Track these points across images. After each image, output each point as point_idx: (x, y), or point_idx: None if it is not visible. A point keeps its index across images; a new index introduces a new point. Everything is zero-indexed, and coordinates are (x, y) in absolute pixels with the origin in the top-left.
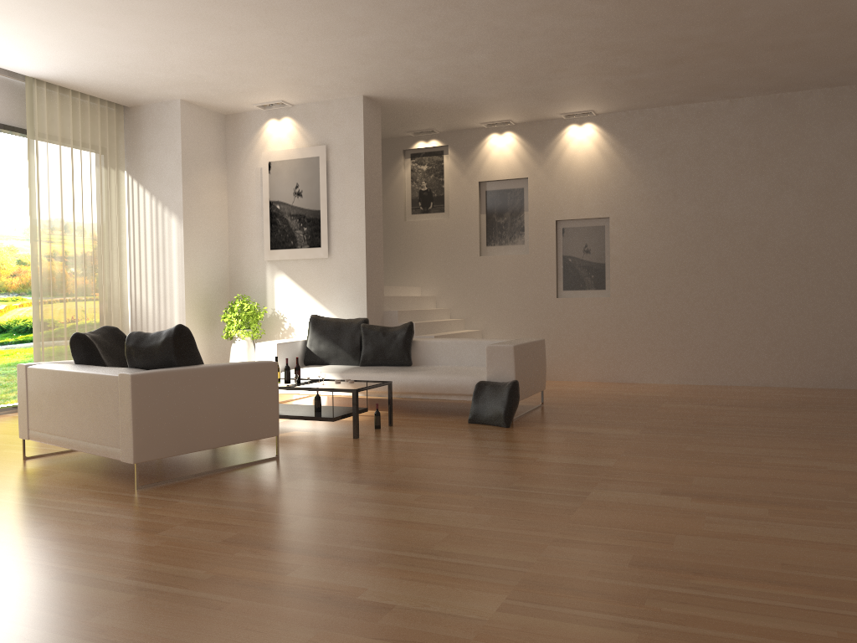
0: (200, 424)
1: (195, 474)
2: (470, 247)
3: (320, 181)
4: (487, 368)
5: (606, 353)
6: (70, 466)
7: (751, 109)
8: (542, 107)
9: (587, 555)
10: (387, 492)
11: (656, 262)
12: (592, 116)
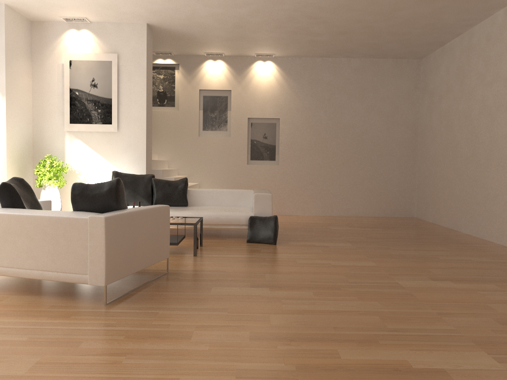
0: (136, 253)
1: (132, 289)
2: (193, 130)
3: (112, 78)
4: (254, 208)
5: (275, 198)
6: (9, 291)
7: (358, 65)
8: (249, 48)
9: (471, 321)
10: (288, 292)
11: (305, 146)
12: (271, 57)
